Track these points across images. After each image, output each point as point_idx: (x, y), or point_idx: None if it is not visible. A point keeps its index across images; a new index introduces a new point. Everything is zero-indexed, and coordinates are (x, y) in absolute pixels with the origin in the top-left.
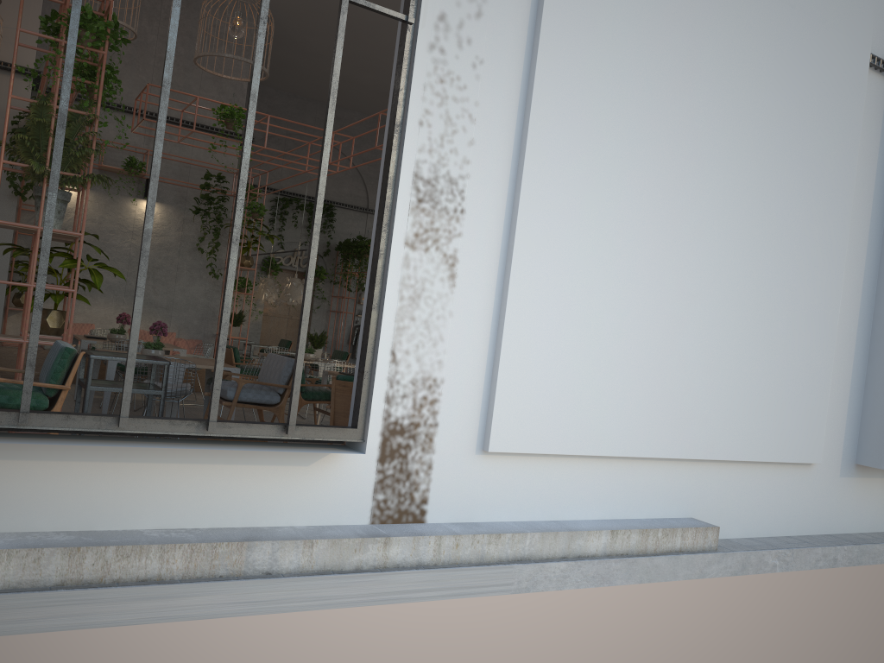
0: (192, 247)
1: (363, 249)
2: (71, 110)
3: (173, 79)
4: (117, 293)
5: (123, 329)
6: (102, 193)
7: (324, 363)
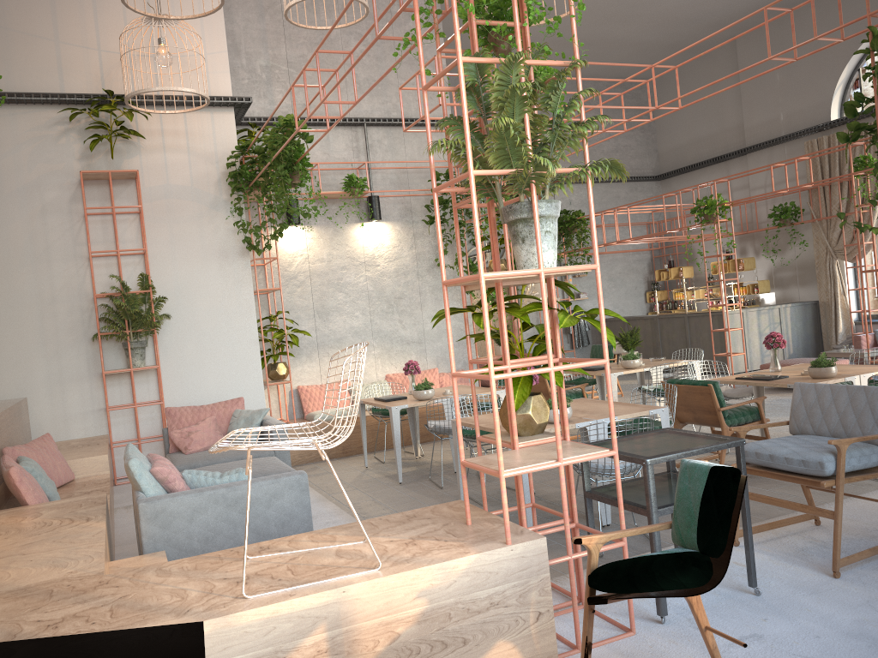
0: (430, 264)
1: (572, 223)
2: (542, 62)
3: (367, 74)
4: (365, 338)
5: (427, 381)
6: (323, 226)
7: (654, 367)
